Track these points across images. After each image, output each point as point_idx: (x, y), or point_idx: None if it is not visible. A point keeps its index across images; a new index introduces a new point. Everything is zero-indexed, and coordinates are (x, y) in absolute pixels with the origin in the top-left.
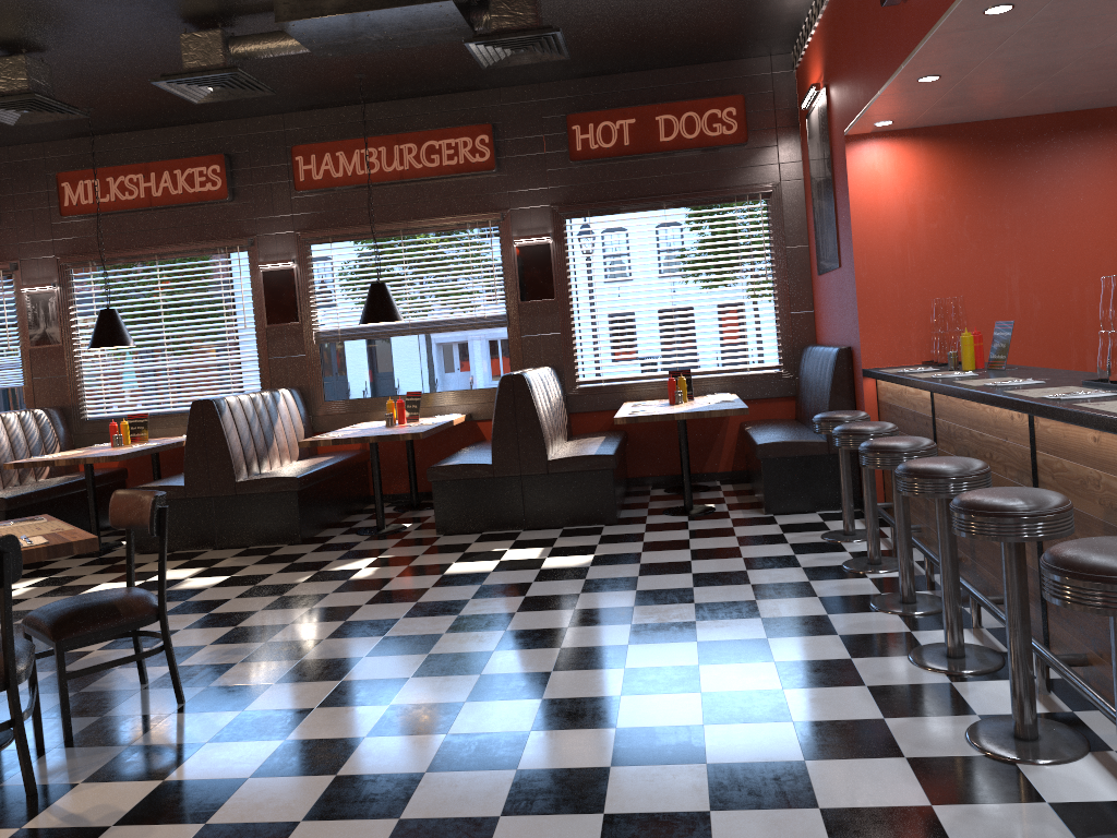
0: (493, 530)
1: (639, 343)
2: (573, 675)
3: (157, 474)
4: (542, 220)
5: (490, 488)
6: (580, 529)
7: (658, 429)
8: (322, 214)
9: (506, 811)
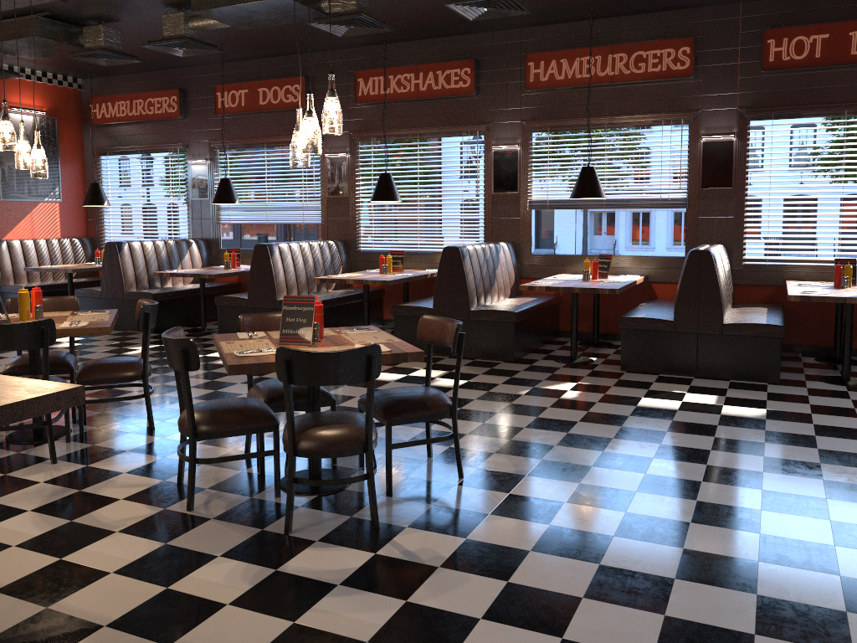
0: (668, 374)
1: (805, 231)
2: (782, 518)
3: (406, 295)
4: (729, 121)
5: (669, 340)
6: (746, 384)
7: (813, 306)
8: (543, 108)
9: (759, 631)
